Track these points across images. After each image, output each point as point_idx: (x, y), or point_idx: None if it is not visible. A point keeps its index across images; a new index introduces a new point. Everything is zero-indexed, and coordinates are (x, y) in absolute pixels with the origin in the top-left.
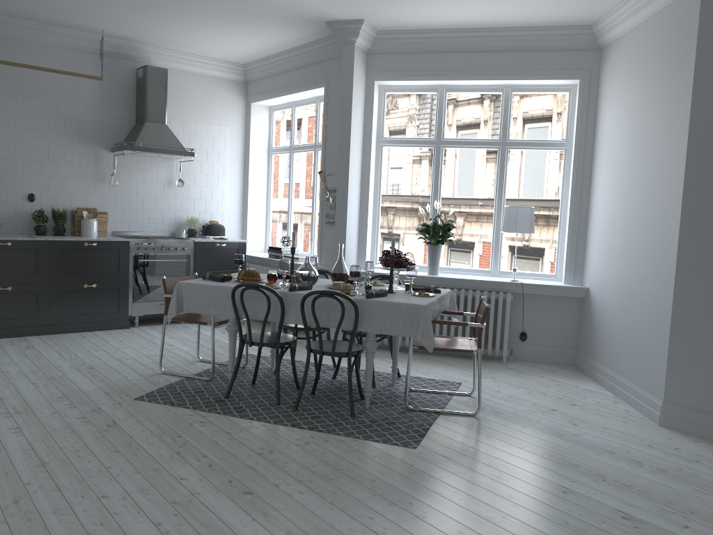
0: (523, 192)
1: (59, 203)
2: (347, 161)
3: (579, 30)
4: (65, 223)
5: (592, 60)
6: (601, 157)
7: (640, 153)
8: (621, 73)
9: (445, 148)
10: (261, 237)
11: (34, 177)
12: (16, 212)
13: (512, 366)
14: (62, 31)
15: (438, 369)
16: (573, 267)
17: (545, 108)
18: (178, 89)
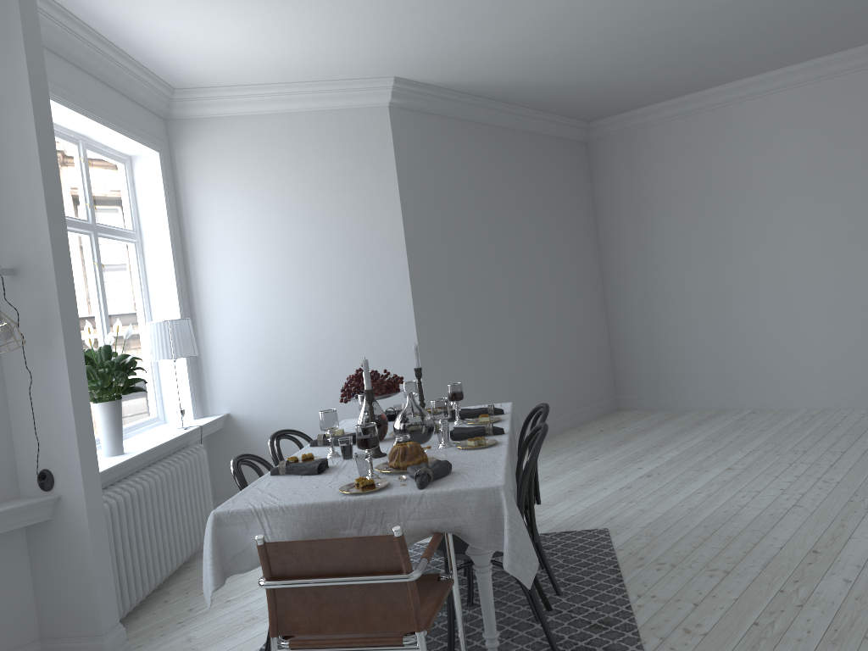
0: (116, 304)
1: None
2: (65, 238)
3: (167, 90)
4: None
5: (163, 132)
6: (216, 253)
7: (319, 248)
8: (242, 159)
9: None
10: None
11: None
12: None
13: None
14: None
15: None
16: (197, 396)
17: (110, 181)
18: None
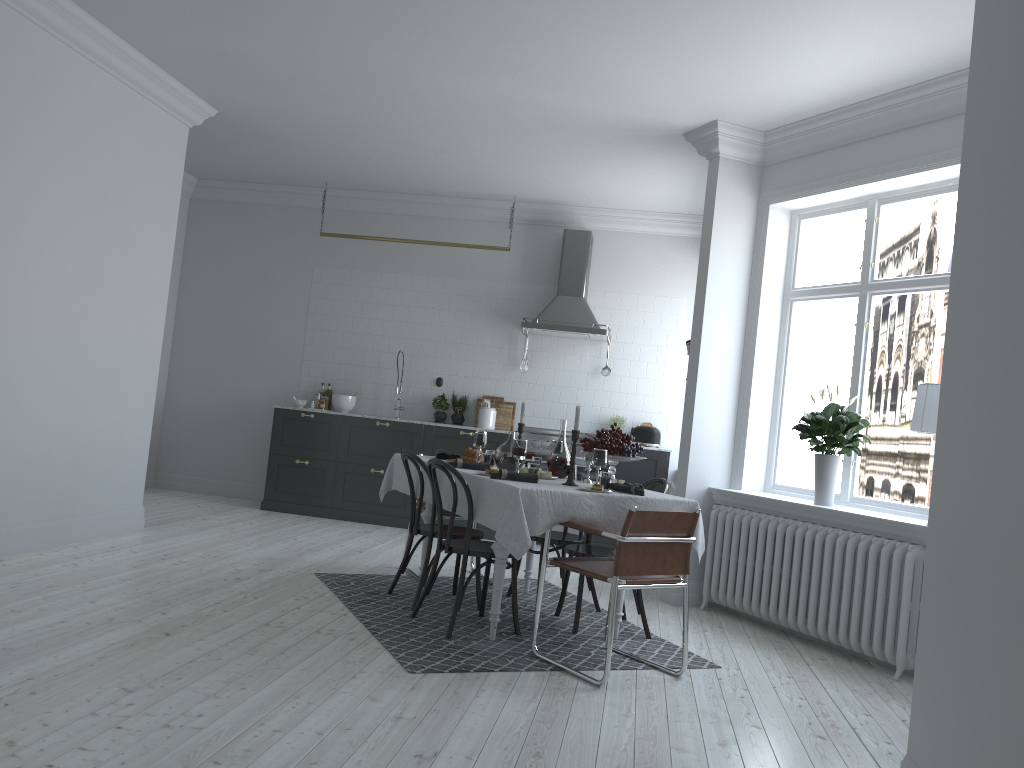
0: None
1: (466, 390)
2: (701, 321)
3: None
4: (463, 411)
5: None
6: None
7: None
8: None
9: (875, 295)
10: None
11: (444, 360)
12: (423, 397)
13: (902, 686)
14: (483, 204)
15: (744, 651)
16: None
17: None
18: (617, 255)
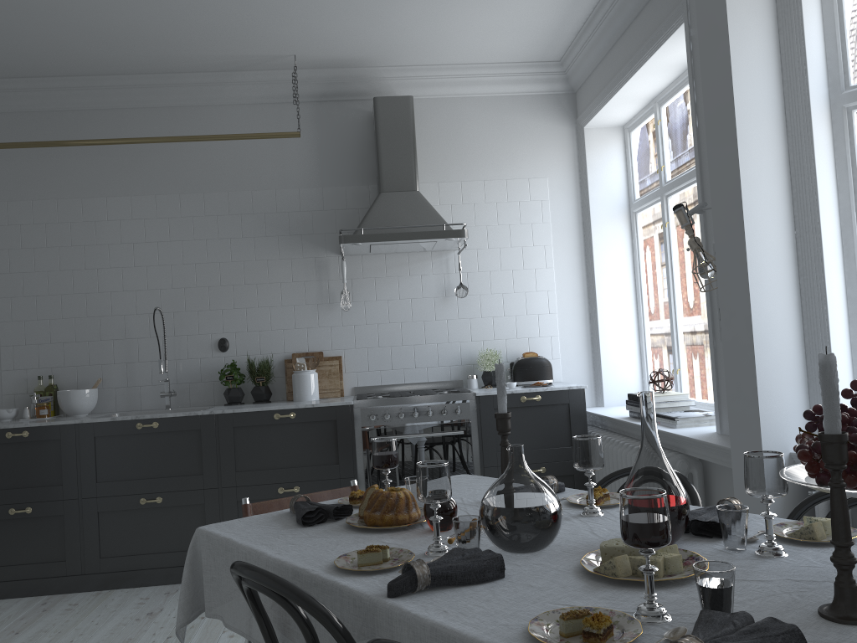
0: None
1: (265, 349)
2: (733, 157)
3: None
4: (268, 382)
5: None
6: None
7: None
8: None
9: None
10: (632, 374)
11: (225, 312)
12: (202, 371)
13: None
14: (246, 78)
15: None
16: None
17: None
18: (447, 131)
